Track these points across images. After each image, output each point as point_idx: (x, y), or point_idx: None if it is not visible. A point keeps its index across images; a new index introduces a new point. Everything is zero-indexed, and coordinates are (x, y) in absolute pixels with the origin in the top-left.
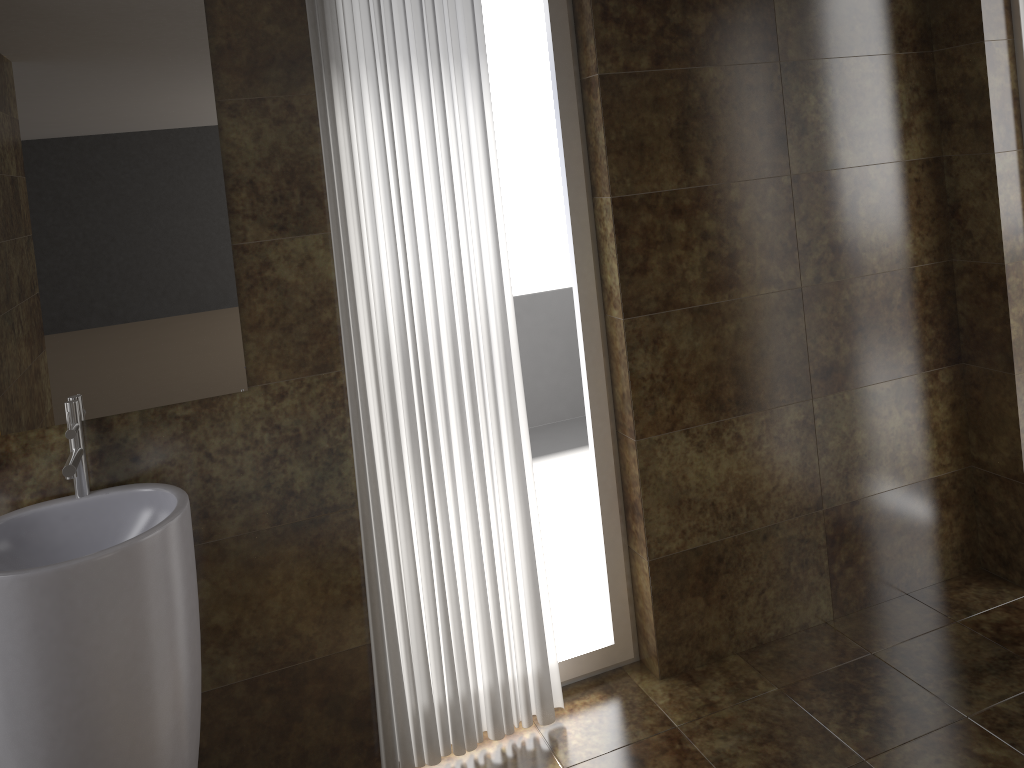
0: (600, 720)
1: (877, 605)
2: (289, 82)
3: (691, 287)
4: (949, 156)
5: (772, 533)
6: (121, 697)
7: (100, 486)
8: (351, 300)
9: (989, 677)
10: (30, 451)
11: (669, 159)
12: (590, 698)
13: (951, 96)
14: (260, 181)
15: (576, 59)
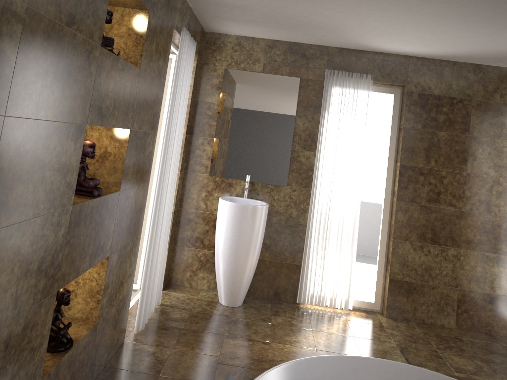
0: (361, 317)
1: (474, 331)
2: (314, 112)
3: (421, 198)
4: None
5: (436, 288)
6: (246, 238)
7: (248, 198)
8: (317, 171)
9: (497, 354)
10: (236, 184)
11: (422, 157)
12: (361, 313)
13: None
14: (301, 135)
15: (399, 121)
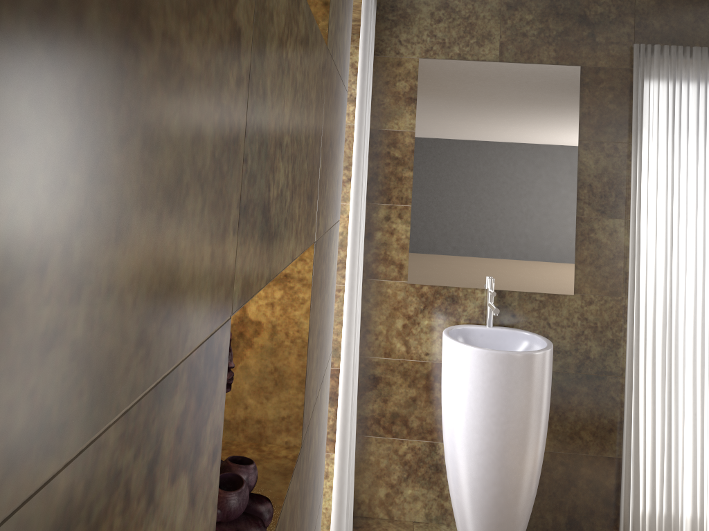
0: None
1: None
2: (617, 135)
3: None
4: None
5: None
6: (523, 426)
7: (495, 324)
8: (637, 259)
9: None
10: (467, 298)
11: None
12: None
13: None
14: (594, 185)
15: None
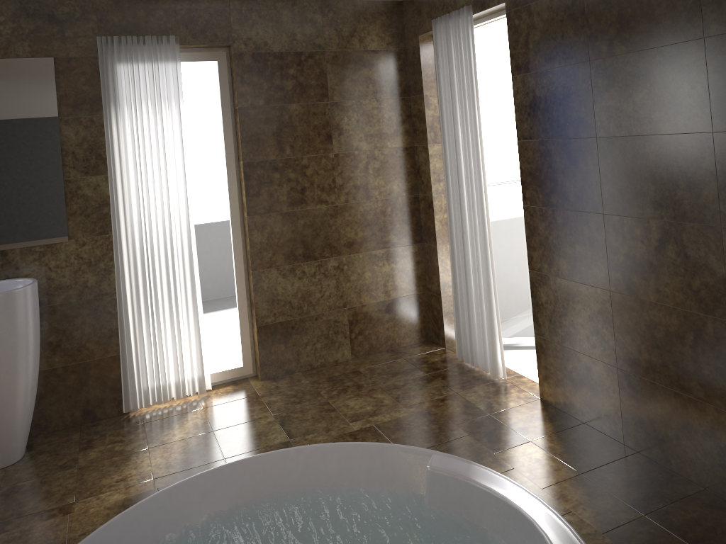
0: (227, 394)
1: (374, 354)
2: (92, 110)
3: (281, 203)
4: (416, 146)
5: (320, 317)
6: (3, 350)
7: (1, 279)
8: (116, 204)
9: (400, 375)
10: None
11: (272, 145)
12: (227, 387)
13: (416, 118)
14: (77, 152)
15: (232, 99)
